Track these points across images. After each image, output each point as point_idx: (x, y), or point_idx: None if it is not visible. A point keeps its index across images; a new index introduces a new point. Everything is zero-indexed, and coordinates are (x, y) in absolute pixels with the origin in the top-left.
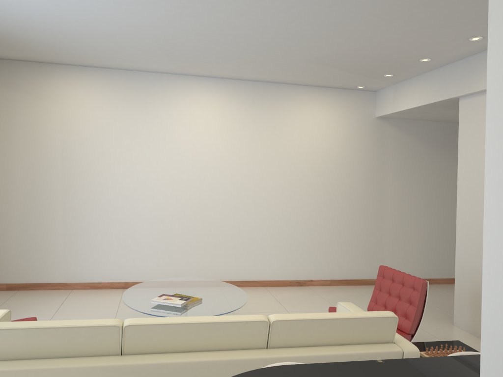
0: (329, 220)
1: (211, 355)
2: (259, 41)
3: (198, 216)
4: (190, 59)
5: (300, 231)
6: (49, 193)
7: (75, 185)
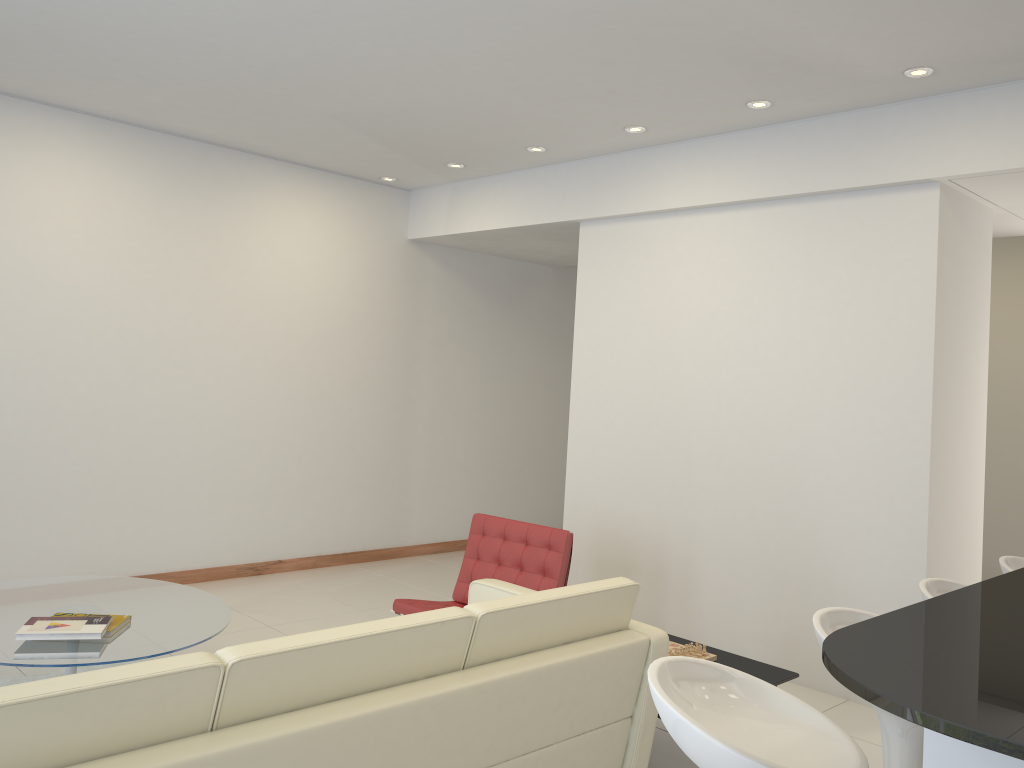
0: (319, 437)
1: (386, 696)
2: (263, 61)
3: (33, 435)
4: (62, 65)
5: (261, 461)
6: None
7: None
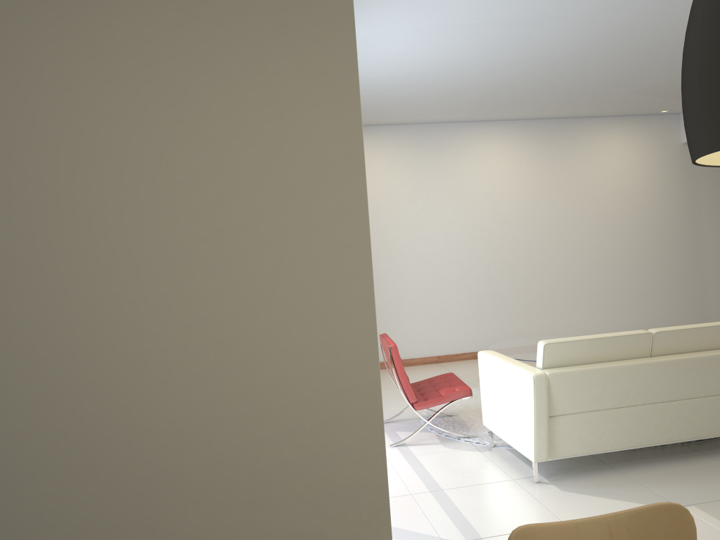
0: (644, 266)
1: (717, 351)
2: (595, 81)
3: (504, 276)
4: (498, 105)
5: (613, 282)
6: None
7: (374, 256)
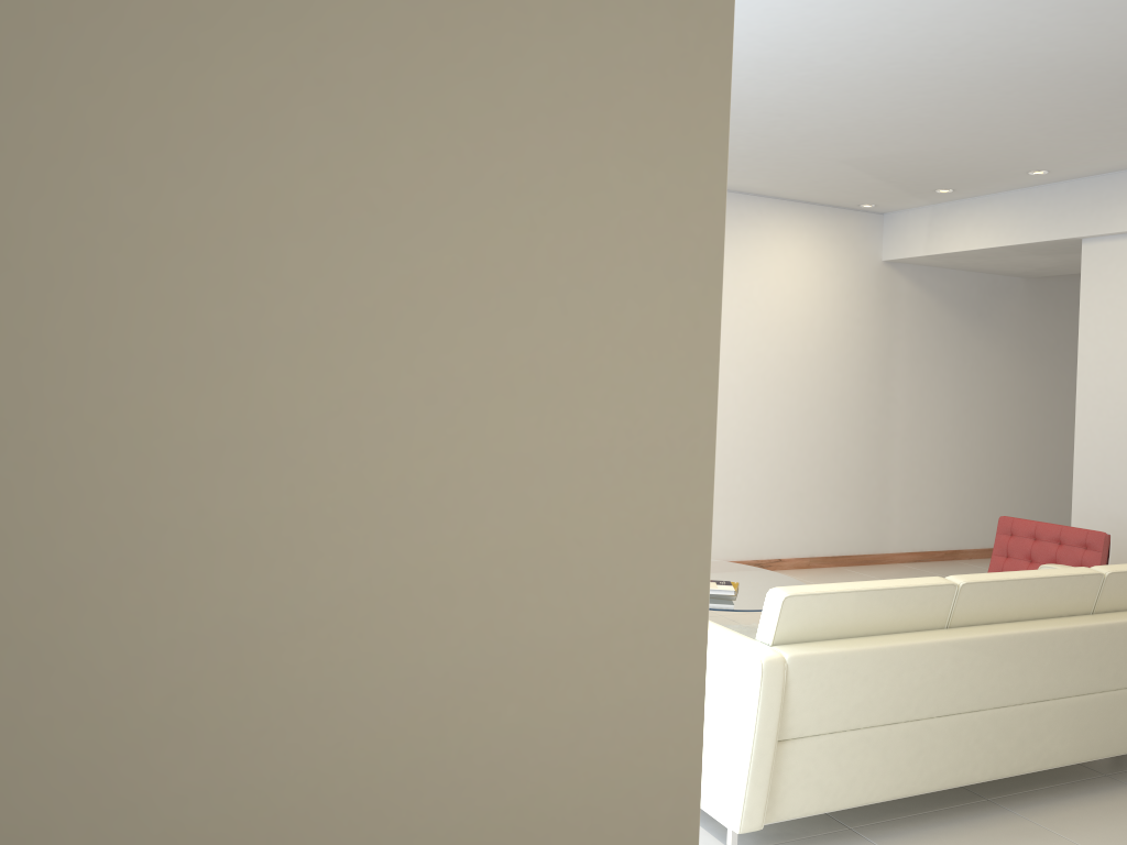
0: (809, 449)
1: (1048, 623)
2: (810, 128)
3: None
4: None
5: (762, 470)
6: None
7: None
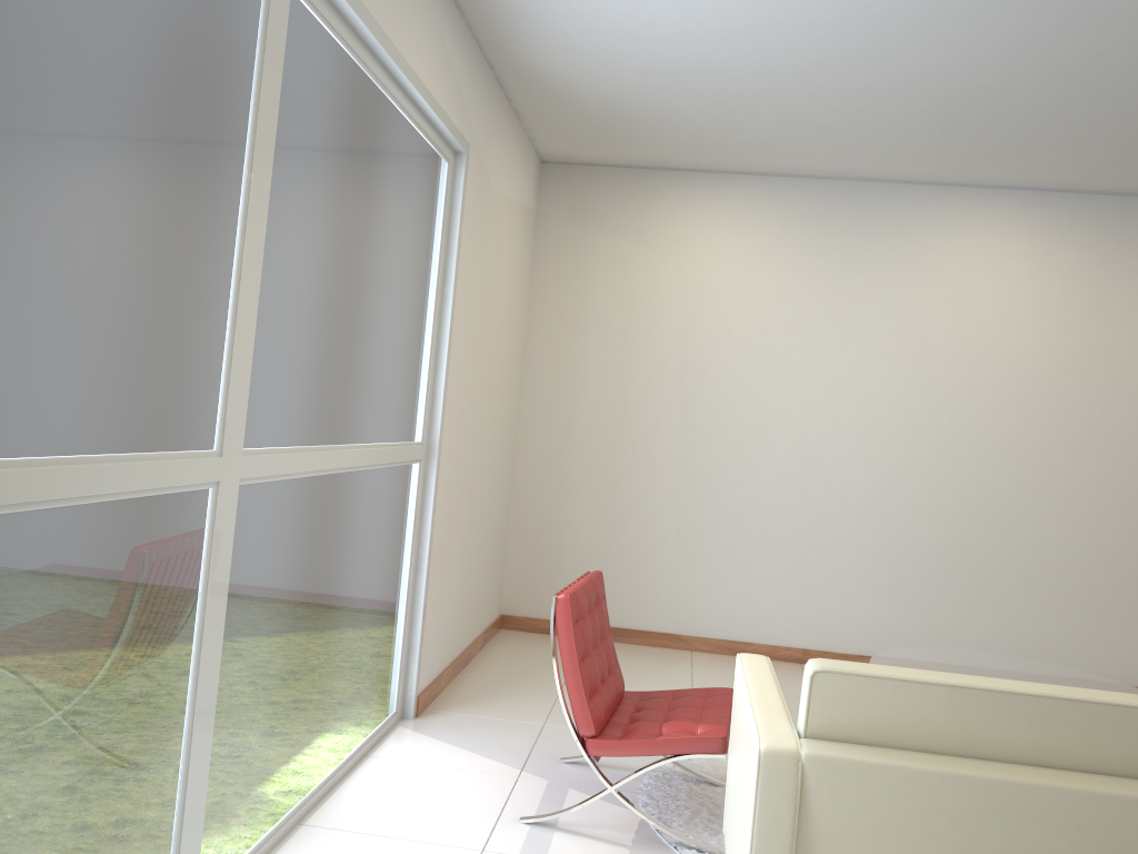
0: None
1: None
2: None
3: (976, 514)
4: (995, 145)
5: None
6: (651, 439)
7: (703, 426)
